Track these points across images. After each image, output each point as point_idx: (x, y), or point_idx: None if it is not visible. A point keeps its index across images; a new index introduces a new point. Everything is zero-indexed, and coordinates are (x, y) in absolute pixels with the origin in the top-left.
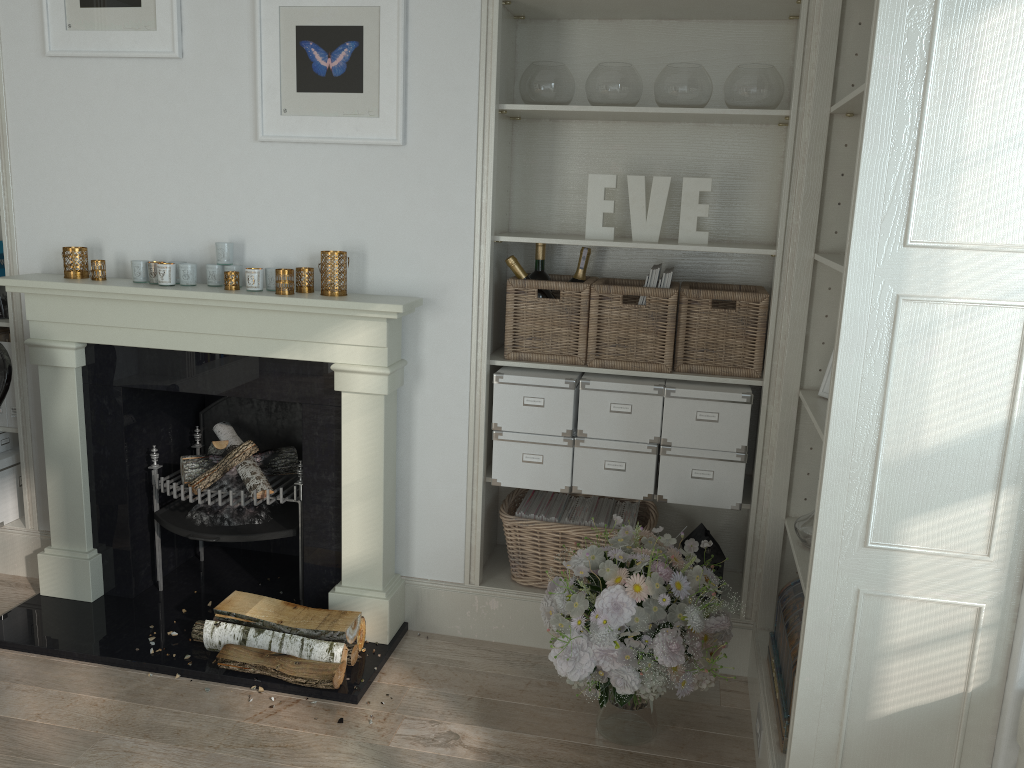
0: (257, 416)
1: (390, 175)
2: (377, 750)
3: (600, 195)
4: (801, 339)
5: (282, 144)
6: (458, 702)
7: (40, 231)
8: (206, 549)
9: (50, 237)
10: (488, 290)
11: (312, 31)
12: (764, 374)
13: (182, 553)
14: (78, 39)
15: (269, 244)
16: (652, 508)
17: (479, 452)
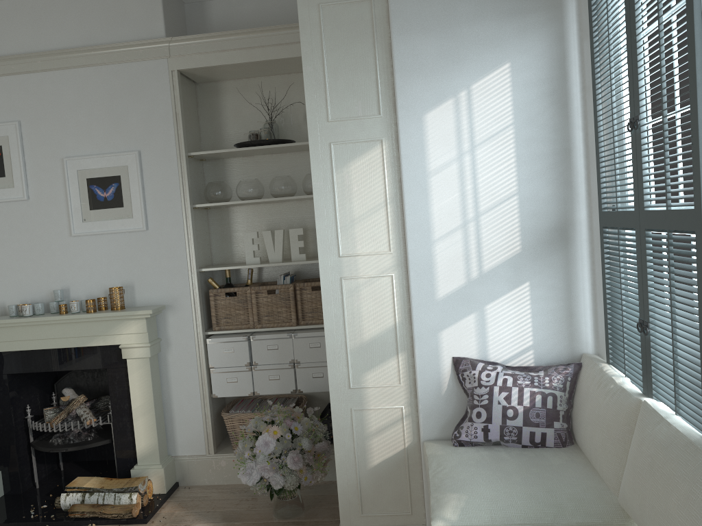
0: (87, 381)
1: (142, 245)
2: None
3: (250, 242)
4: None
5: (85, 236)
6: (202, 514)
7: None
8: (65, 464)
9: None
10: (198, 296)
11: (95, 180)
12: None
13: (50, 467)
14: None
15: (83, 287)
16: (304, 399)
17: (205, 381)
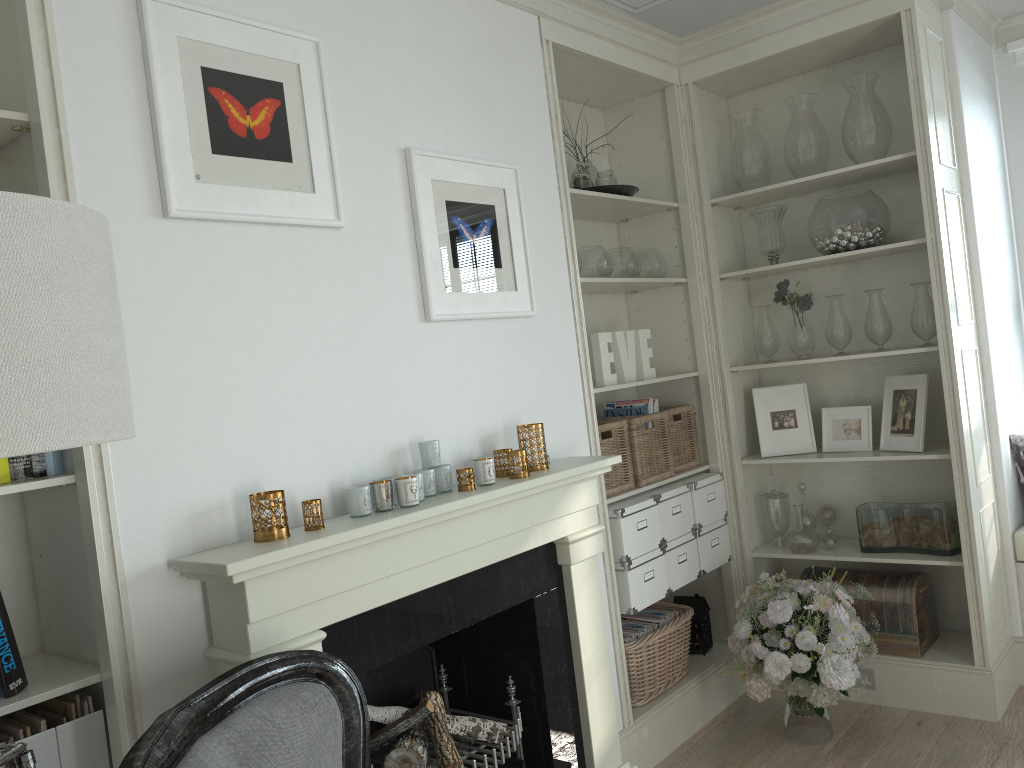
0: None
1: (527, 345)
2: None
3: (606, 349)
4: (735, 425)
5: (444, 323)
6: None
7: (161, 490)
8: None
9: (179, 496)
10: (598, 437)
11: (460, 207)
12: (716, 457)
13: None
14: (214, 196)
15: (445, 436)
16: None
17: (615, 590)
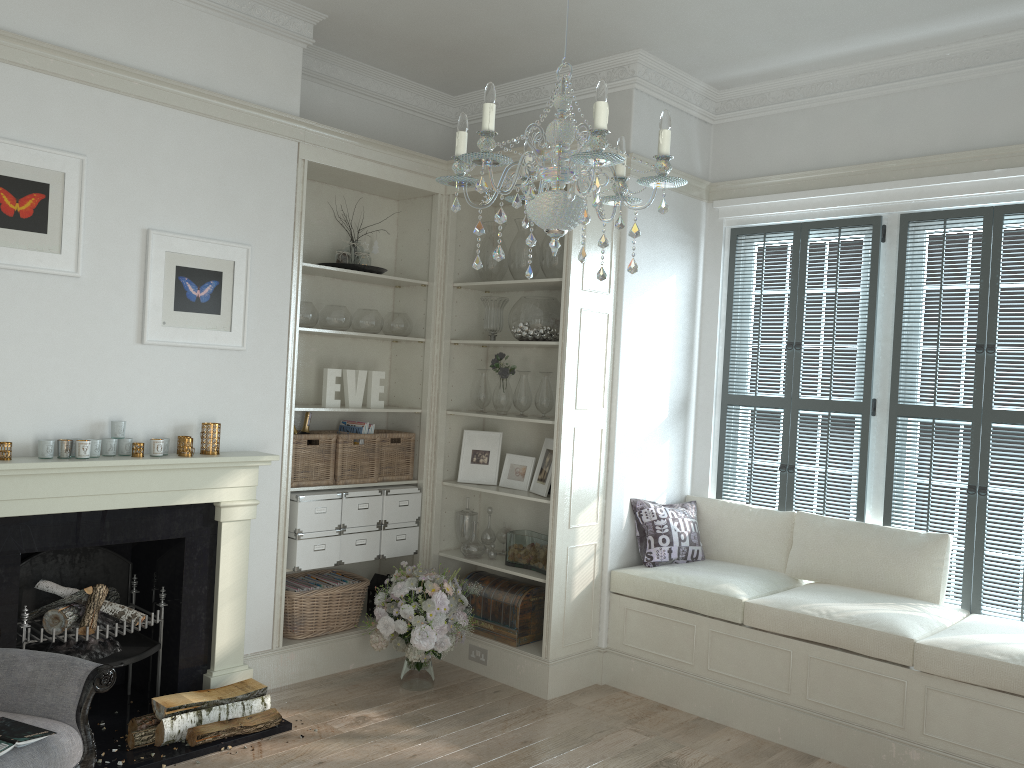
0: (61, 569)
1: (234, 369)
2: (344, 735)
3: (333, 381)
4: (443, 454)
5: (158, 346)
6: (334, 708)
7: None
8: None
9: None
10: (292, 442)
11: (189, 271)
12: (423, 476)
13: None
14: None
15: (143, 420)
16: (346, 572)
17: (284, 551)
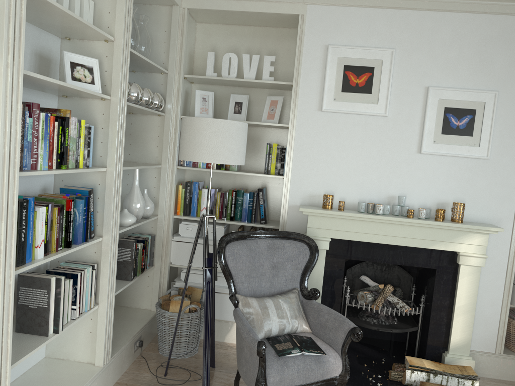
0: (375, 272)
1: (480, 171)
2: None
3: None
4: None
5: (430, 155)
6: None
7: (302, 186)
8: None
9: (307, 189)
10: None
11: (452, 109)
12: None
13: None
14: (338, 105)
15: (418, 197)
16: None
17: (509, 293)
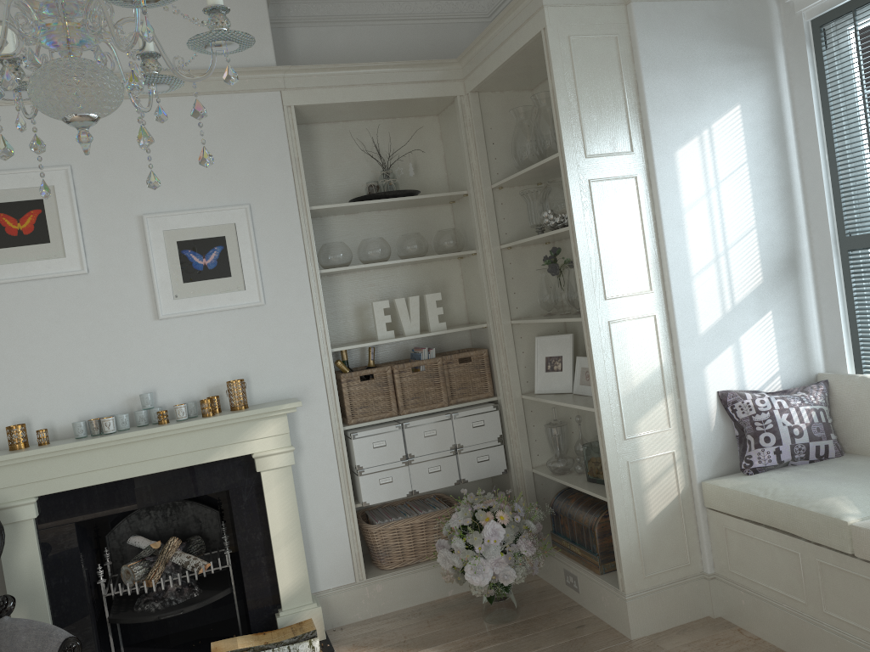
0: (155, 523)
1: (258, 324)
2: None
3: (382, 313)
4: (515, 367)
5: (176, 318)
6: (400, 645)
7: None
8: (116, 651)
9: None
10: (336, 382)
11: (190, 243)
12: (499, 392)
13: None
14: None
15: (175, 387)
16: (445, 496)
17: (349, 488)
